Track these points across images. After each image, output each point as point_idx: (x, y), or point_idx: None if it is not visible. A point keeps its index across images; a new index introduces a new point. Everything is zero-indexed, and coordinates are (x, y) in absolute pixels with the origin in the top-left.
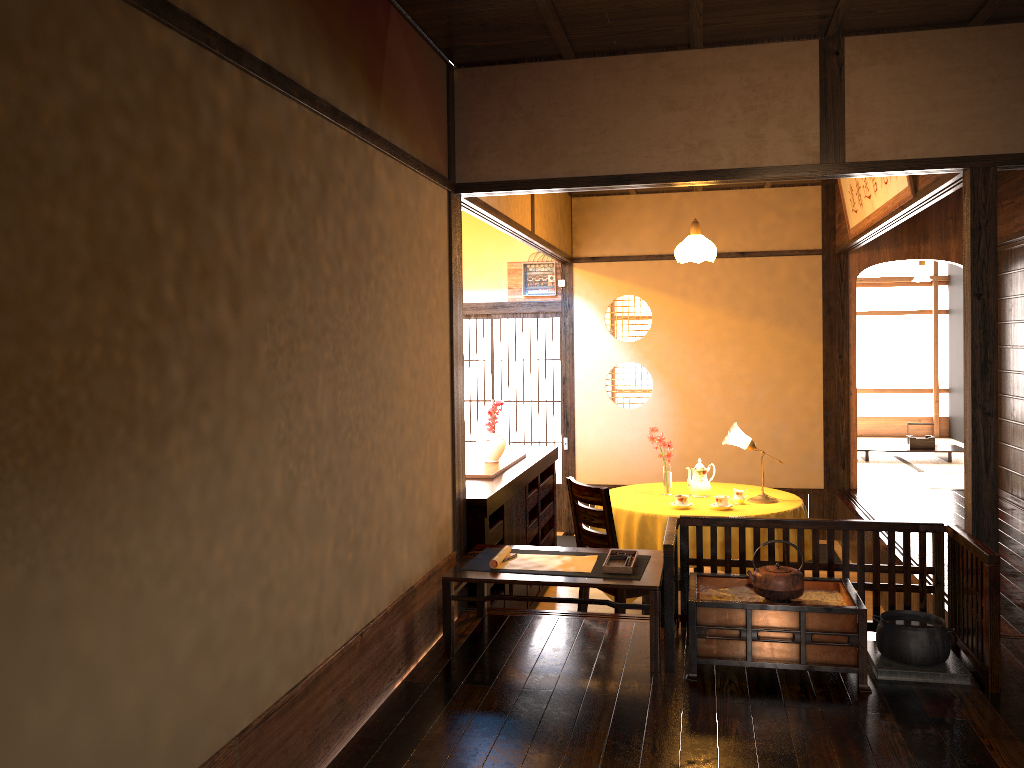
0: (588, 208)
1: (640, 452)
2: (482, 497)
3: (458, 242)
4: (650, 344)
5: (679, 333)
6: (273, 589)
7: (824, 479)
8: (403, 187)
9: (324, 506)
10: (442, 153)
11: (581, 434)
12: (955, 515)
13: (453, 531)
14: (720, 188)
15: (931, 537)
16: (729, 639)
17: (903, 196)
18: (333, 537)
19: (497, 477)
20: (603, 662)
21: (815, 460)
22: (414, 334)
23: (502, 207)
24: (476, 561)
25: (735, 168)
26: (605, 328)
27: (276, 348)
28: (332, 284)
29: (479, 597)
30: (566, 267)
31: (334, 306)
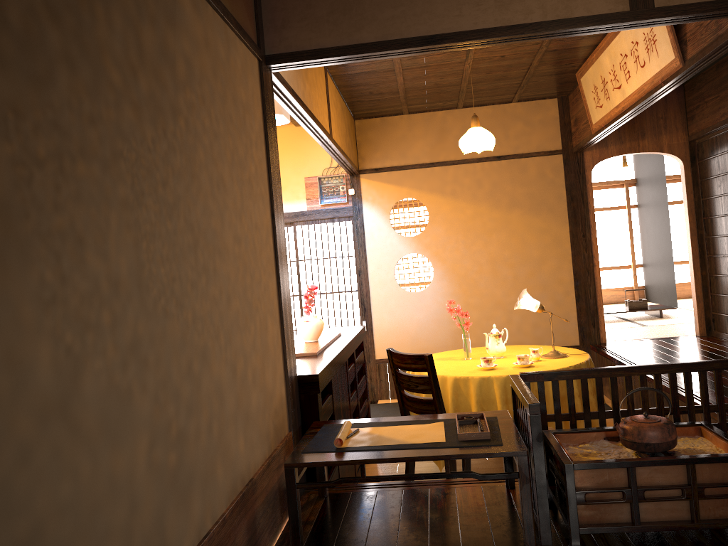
0: (369, 128)
1: (427, 328)
2: (313, 373)
3: (272, 115)
4: (429, 237)
5: (452, 226)
6: (43, 535)
7: (579, 337)
8: (212, 30)
9: (130, 395)
10: (250, 19)
11: (377, 317)
12: (700, 356)
13: (288, 410)
14: (476, 105)
15: (696, 375)
16: (613, 503)
17: (667, 70)
18: (147, 436)
19: (321, 354)
20: (469, 540)
21: (571, 322)
22: (234, 196)
23: (306, 102)
24: (317, 441)
25: (547, 20)
26: (390, 227)
27: (30, 157)
28: (125, 100)
29: (327, 482)
30: (354, 178)
31: (130, 130)
